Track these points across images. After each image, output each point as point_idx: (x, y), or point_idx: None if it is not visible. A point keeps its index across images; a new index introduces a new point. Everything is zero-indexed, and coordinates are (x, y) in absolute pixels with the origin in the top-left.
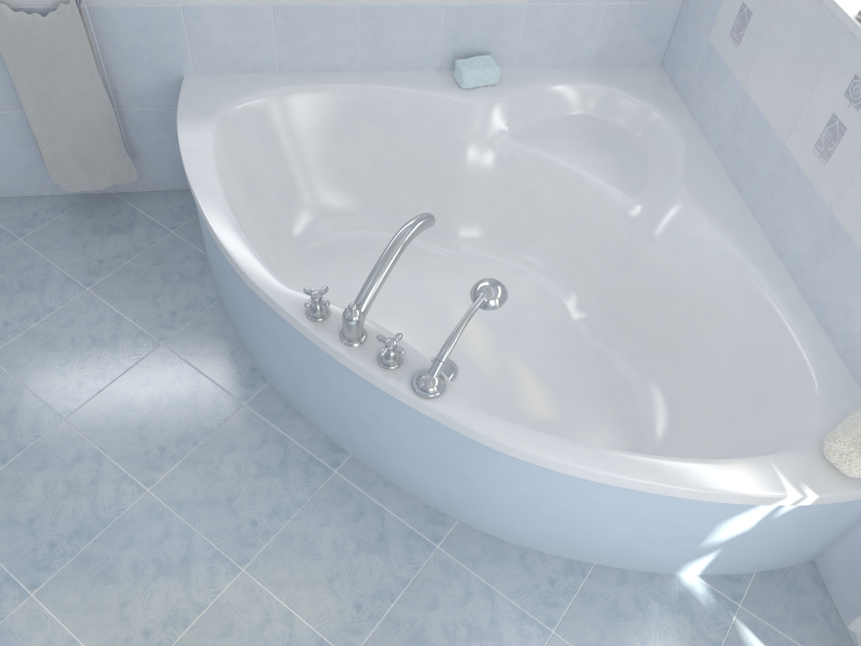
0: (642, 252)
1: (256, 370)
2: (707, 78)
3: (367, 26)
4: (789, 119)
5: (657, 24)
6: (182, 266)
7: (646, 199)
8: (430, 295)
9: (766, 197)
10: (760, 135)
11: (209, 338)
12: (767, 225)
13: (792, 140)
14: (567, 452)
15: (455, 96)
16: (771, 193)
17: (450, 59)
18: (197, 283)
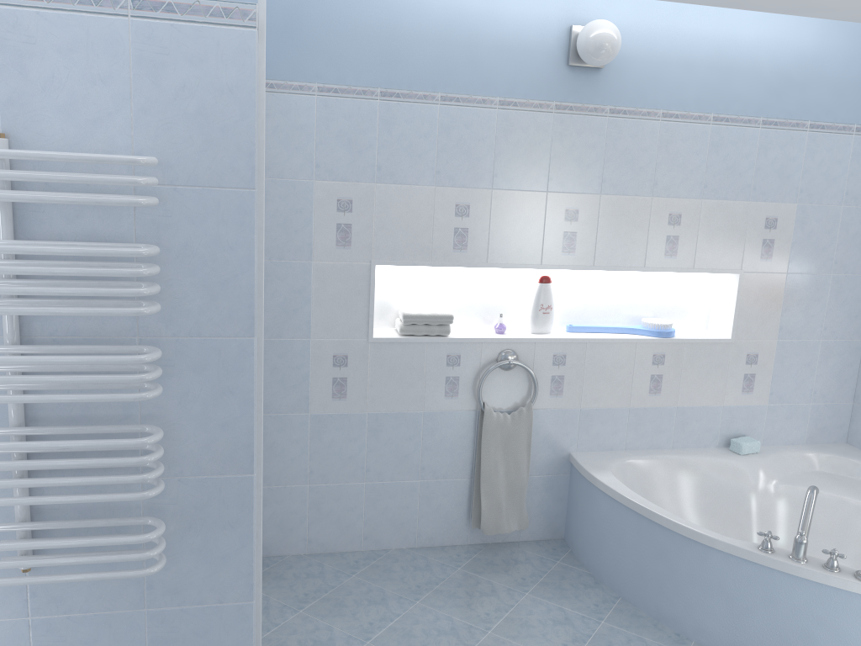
0: None
1: (679, 634)
2: None
3: (678, 419)
4: None
5: (840, 416)
6: (580, 579)
7: None
8: None
9: None
10: None
11: (632, 618)
12: None
13: None
14: None
15: (738, 458)
16: None
17: (724, 439)
18: (598, 588)
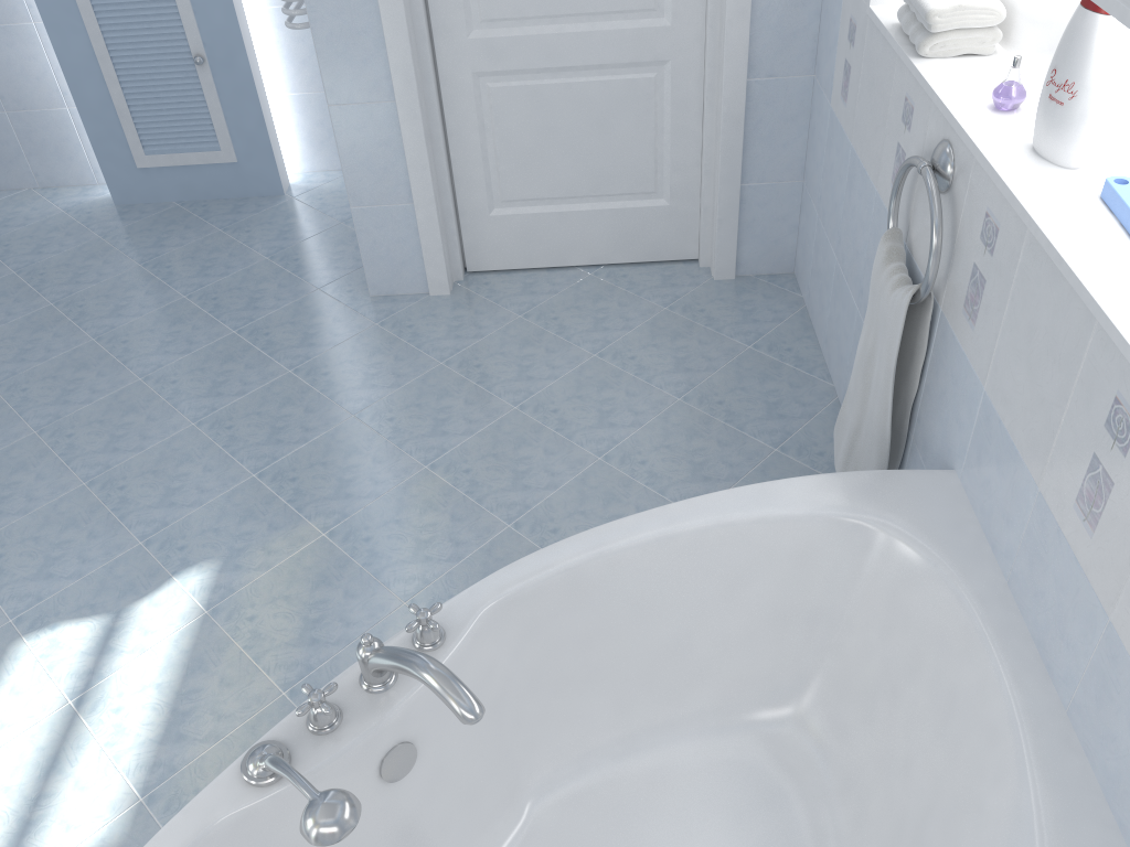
0: None
1: None
2: None
3: (1100, 660)
4: None
5: None
6: None
7: None
8: None
9: None
10: None
11: None
12: None
13: None
14: None
15: None
16: None
17: None
18: None
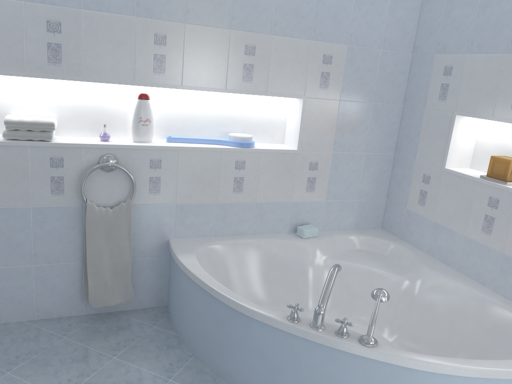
0: (416, 297)
1: None
2: (411, 224)
3: (257, 212)
4: (463, 224)
5: (377, 209)
6: (166, 341)
7: (406, 275)
8: None
9: (464, 261)
10: (450, 236)
11: (197, 374)
12: (470, 273)
13: (468, 232)
14: (453, 361)
15: (301, 241)
16: (466, 258)
17: (293, 227)
18: (178, 349)
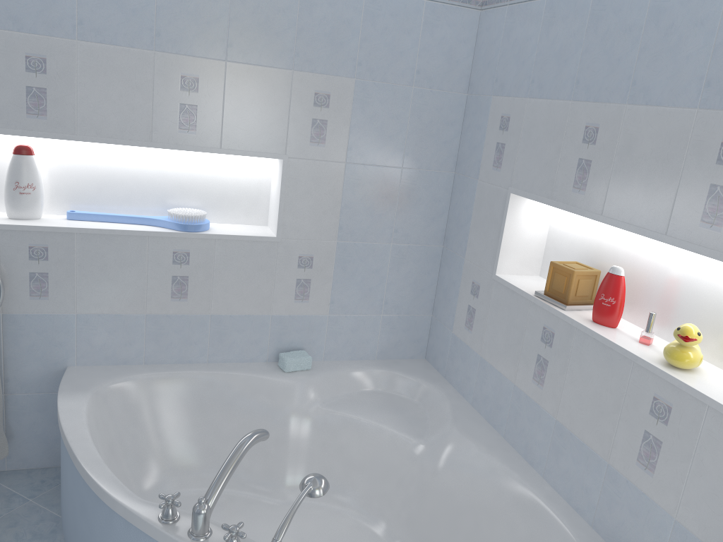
0: (432, 478)
1: None
2: (457, 357)
3: (214, 329)
4: (513, 366)
5: (418, 329)
6: (36, 526)
7: (428, 439)
8: (262, 536)
9: (512, 424)
10: (498, 383)
11: None
12: (517, 444)
13: (518, 379)
14: None
15: (280, 376)
16: (514, 420)
17: (275, 353)
18: (48, 540)
